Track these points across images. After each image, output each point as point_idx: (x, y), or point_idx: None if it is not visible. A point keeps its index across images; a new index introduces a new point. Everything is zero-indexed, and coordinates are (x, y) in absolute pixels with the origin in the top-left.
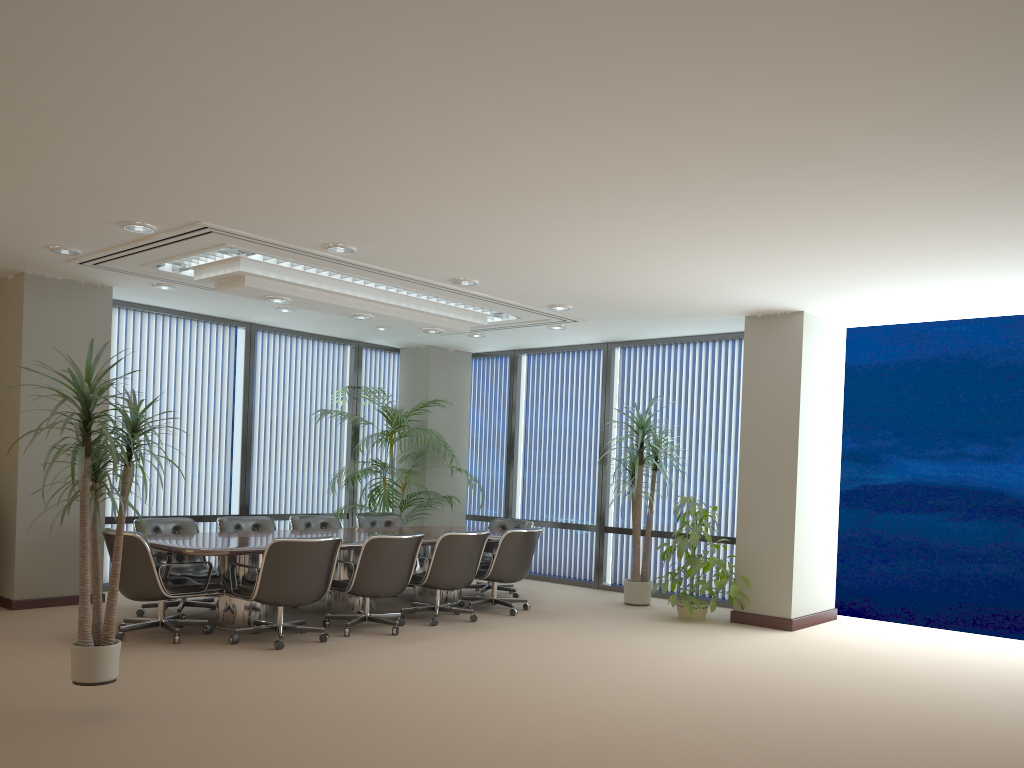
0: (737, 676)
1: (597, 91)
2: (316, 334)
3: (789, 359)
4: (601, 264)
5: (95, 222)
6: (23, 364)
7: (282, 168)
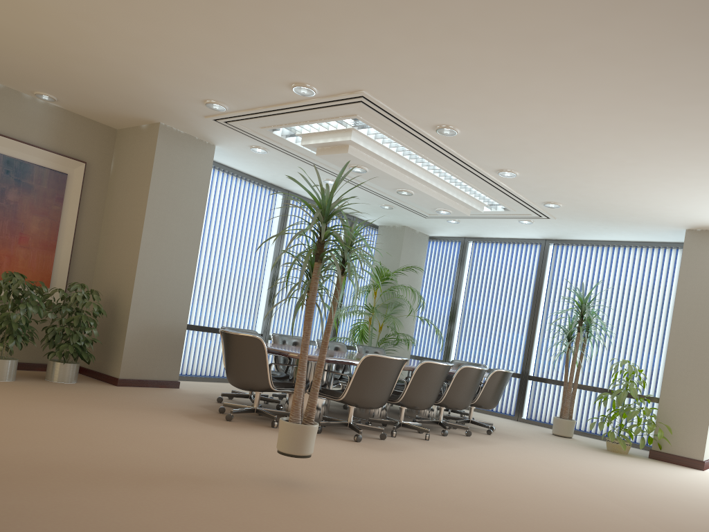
0: None
1: None
2: None
3: None
4: (639, 170)
5: (271, 81)
6: (149, 194)
7: (498, 43)
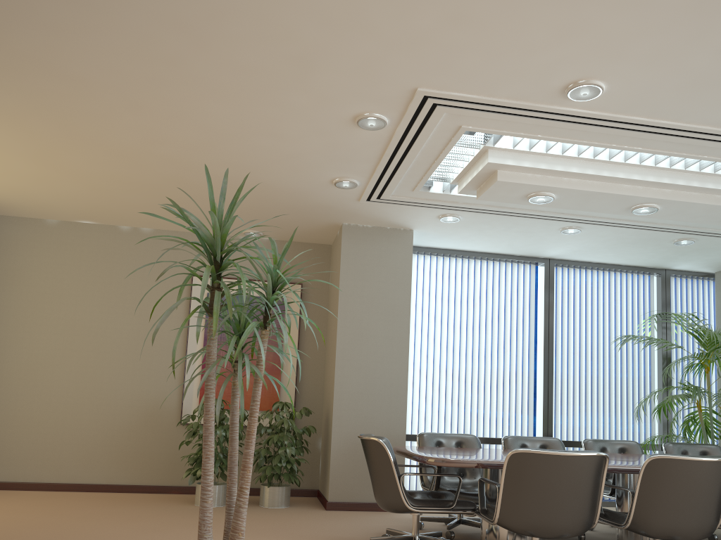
0: None
1: None
2: (617, 264)
3: None
4: None
5: (336, 128)
6: (339, 298)
7: None
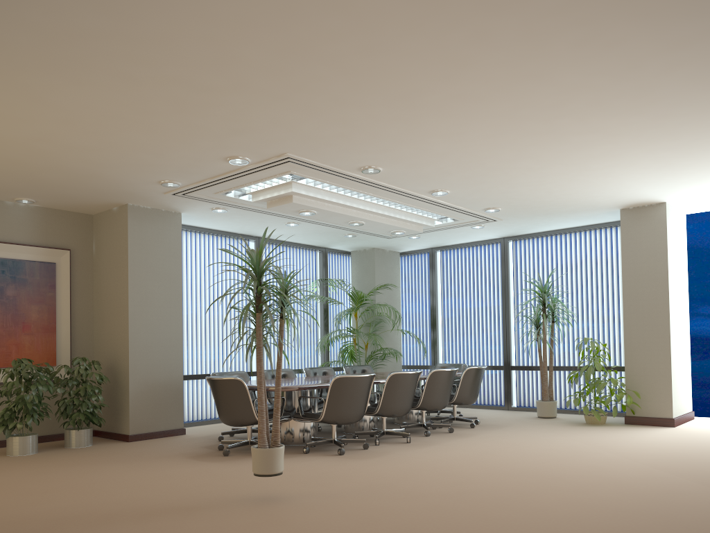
0: (675, 454)
1: (658, 24)
2: (299, 243)
3: (657, 236)
4: (549, 171)
5: (209, 159)
6: (129, 268)
7: (379, 104)
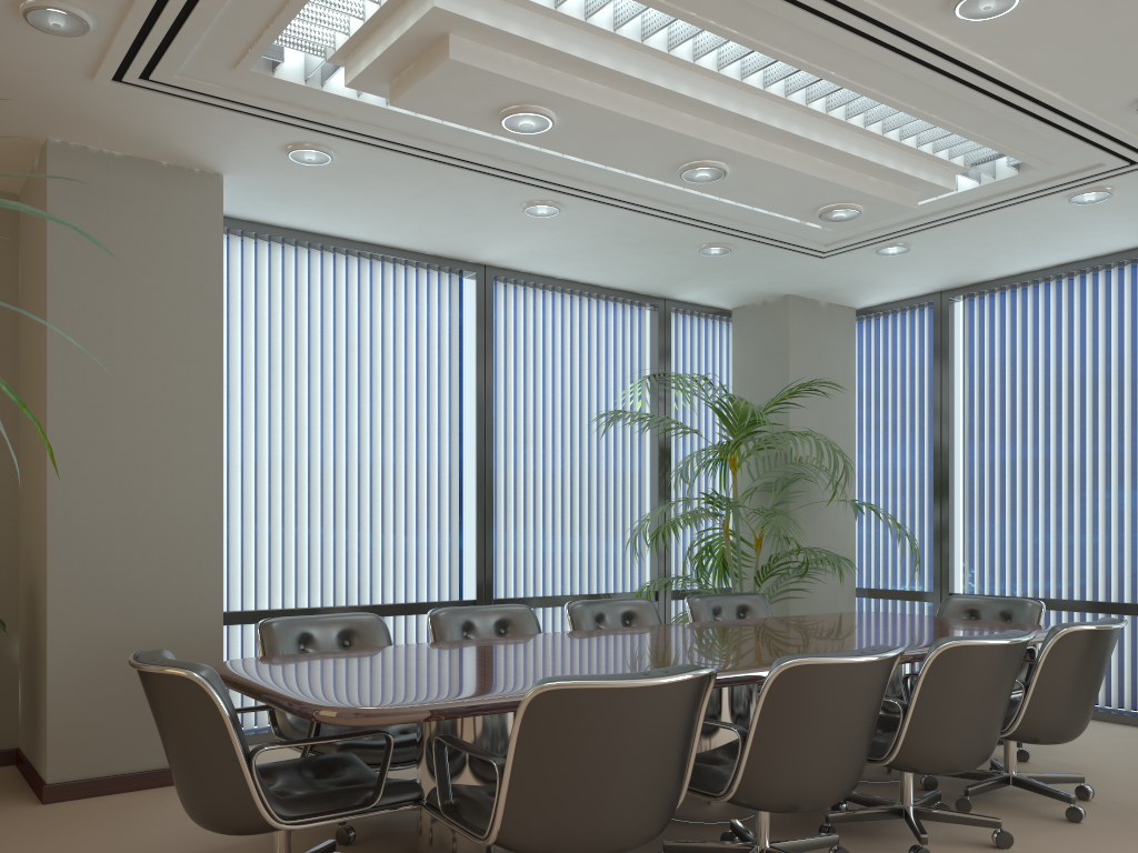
0: None
1: None
2: (594, 285)
3: None
4: None
5: None
6: (50, 320)
7: None
